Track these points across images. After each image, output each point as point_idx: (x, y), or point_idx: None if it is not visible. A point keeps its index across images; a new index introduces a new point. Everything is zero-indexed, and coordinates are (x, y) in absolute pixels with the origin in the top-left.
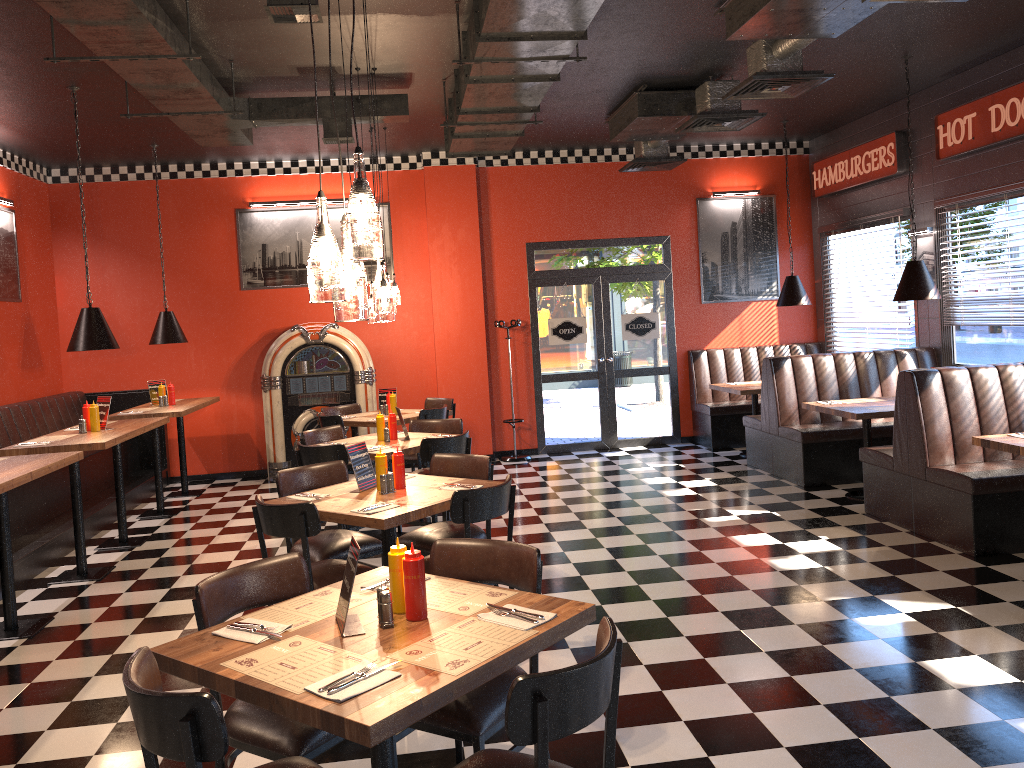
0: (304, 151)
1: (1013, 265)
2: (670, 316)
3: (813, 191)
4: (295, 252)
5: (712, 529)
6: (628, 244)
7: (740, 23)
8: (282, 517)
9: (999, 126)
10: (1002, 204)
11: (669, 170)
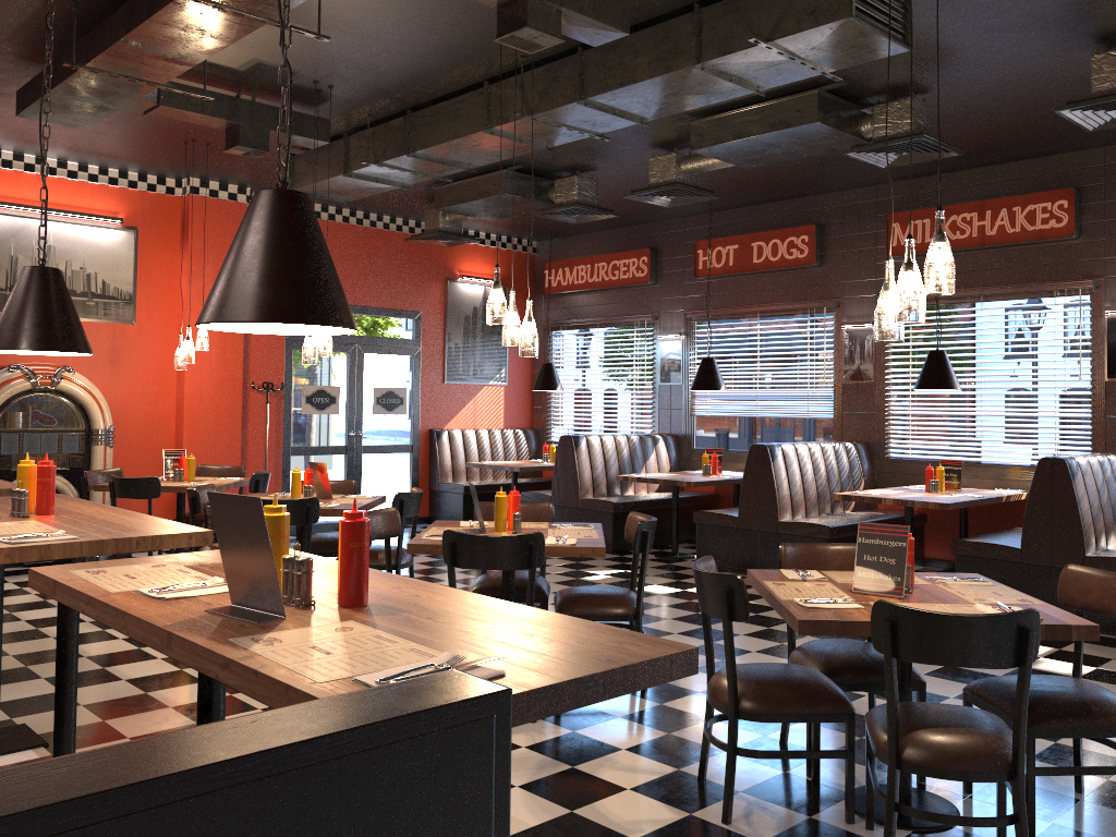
0: (56, 145)
1: (764, 369)
2: (417, 393)
3: (543, 288)
4: (7, 270)
5: (607, 585)
6: (385, 315)
7: (716, 141)
8: (511, 548)
9: (761, 259)
10: (751, 320)
11: (425, 246)
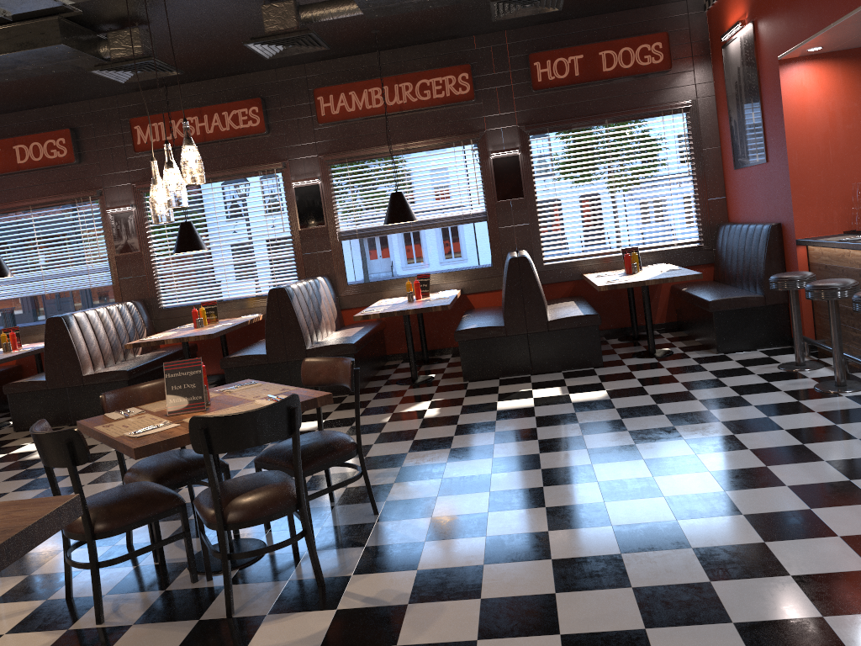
0: None
1: (45, 253)
2: None
3: None
4: None
5: None
6: None
7: None
8: None
9: (25, 160)
10: (25, 213)
11: None
